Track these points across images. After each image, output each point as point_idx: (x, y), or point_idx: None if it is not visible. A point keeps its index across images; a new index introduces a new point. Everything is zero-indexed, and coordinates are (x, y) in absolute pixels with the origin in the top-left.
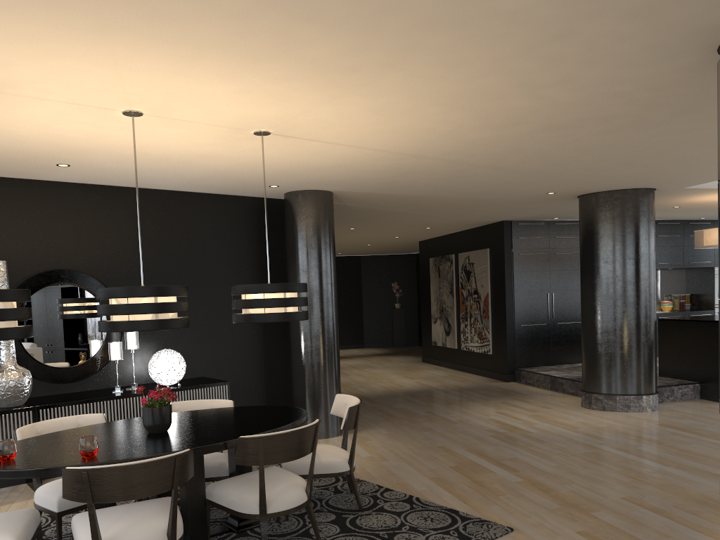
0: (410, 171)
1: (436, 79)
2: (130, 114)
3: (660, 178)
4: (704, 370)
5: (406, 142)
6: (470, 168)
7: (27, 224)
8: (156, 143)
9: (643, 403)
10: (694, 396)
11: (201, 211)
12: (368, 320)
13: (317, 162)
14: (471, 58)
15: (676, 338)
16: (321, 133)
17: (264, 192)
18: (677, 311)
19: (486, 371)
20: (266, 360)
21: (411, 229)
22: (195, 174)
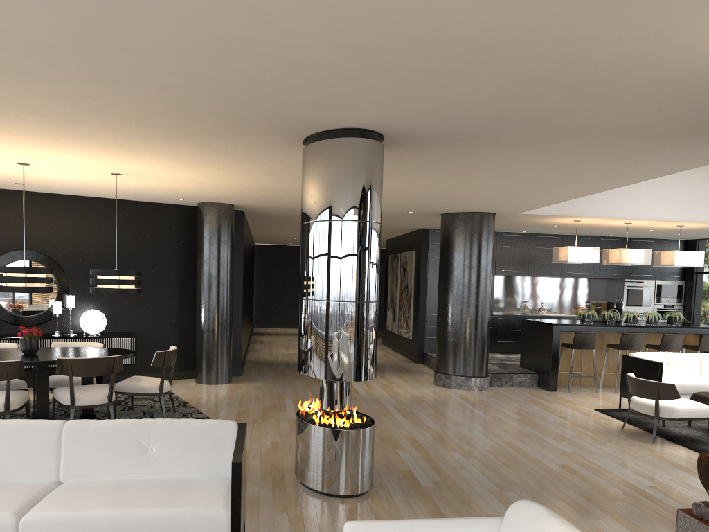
0: (263, 195)
1: (172, 155)
2: (23, 164)
3: (476, 206)
4: (541, 363)
5: (222, 180)
6: None
7: (5, 219)
8: (60, 176)
9: (471, 383)
10: (531, 384)
11: (134, 214)
12: None
13: (183, 188)
14: (173, 149)
15: (529, 336)
16: (155, 175)
17: (180, 202)
18: None
19: (408, 353)
20: (181, 324)
21: None
22: (113, 191)
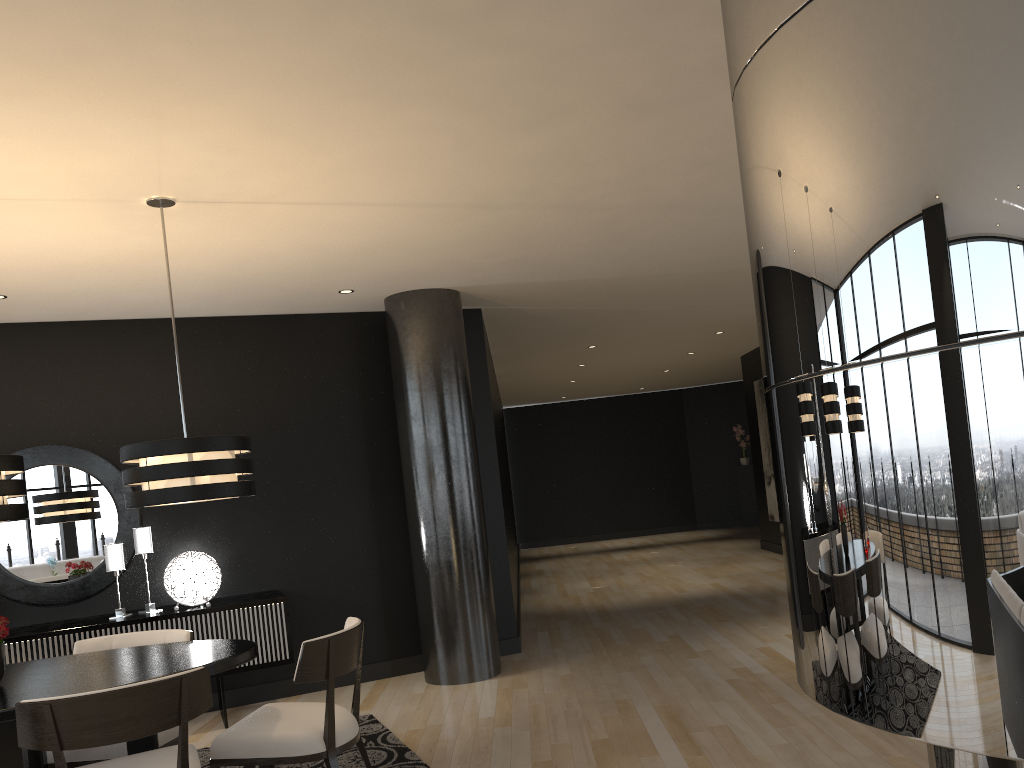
0: (522, 236)
1: (252, 42)
2: None
3: None
4: None
5: (420, 182)
6: (617, 215)
7: None
8: (50, 244)
9: None
10: None
11: (260, 343)
12: (701, 487)
13: (338, 240)
14: None
15: None
16: (254, 188)
17: (349, 303)
18: None
19: None
20: (382, 560)
21: (694, 338)
22: (198, 287)
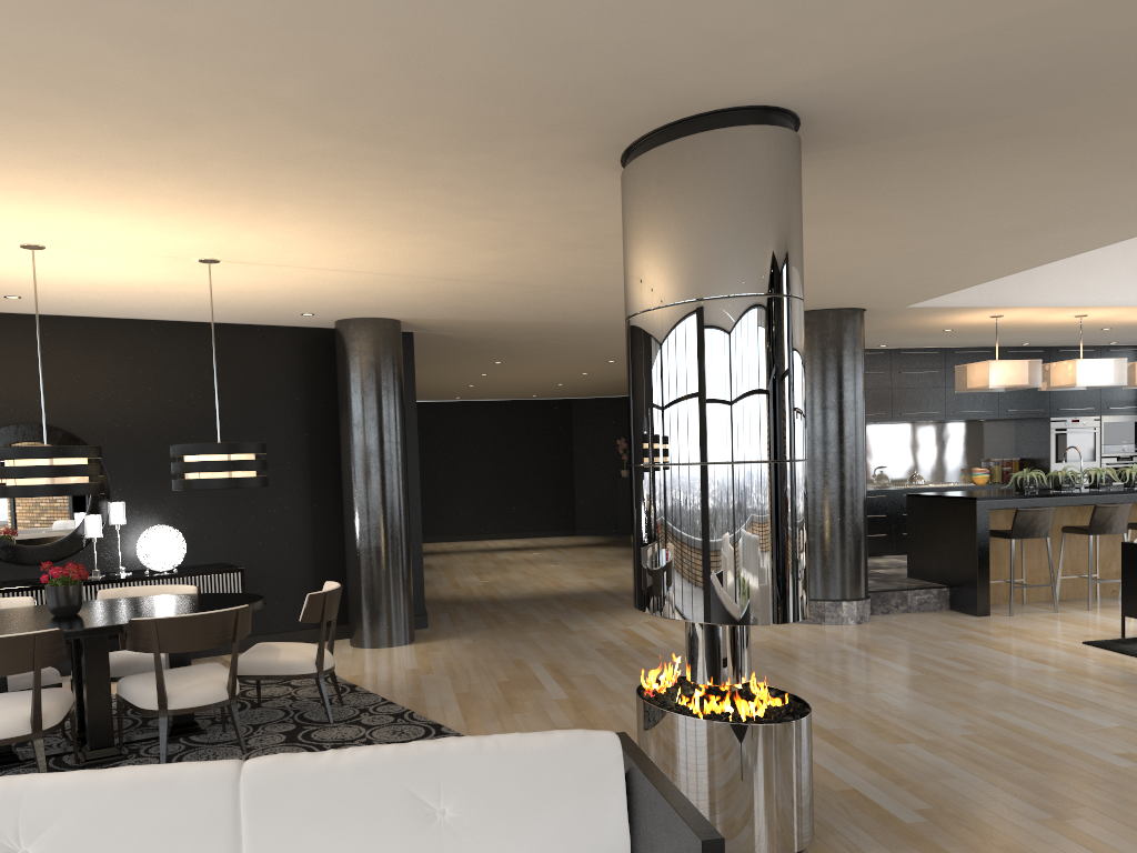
0: (466, 295)
1: (338, 206)
2: (31, 248)
3: (842, 296)
4: (954, 568)
5: (406, 265)
6: (542, 290)
7: None
8: (97, 273)
9: (843, 612)
10: (939, 606)
11: (222, 348)
12: (583, 495)
13: (324, 287)
14: (348, 189)
15: (925, 522)
16: (284, 259)
17: (304, 321)
18: (989, 484)
19: None
20: (316, 543)
21: (589, 363)
22: (188, 303)
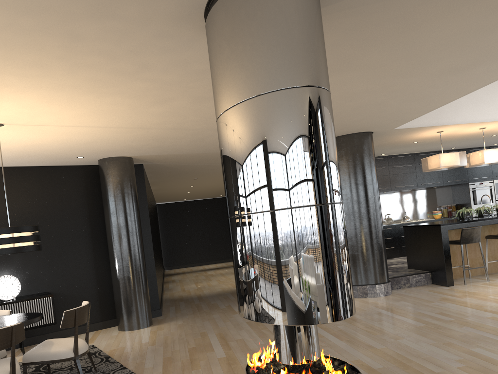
0: (159, 138)
1: (45, 76)
2: None
3: (360, 124)
4: (432, 262)
5: (114, 119)
6: (198, 132)
7: None
8: None
9: (377, 290)
10: (426, 282)
11: (38, 179)
12: None
13: (77, 139)
14: (41, 60)
15: (414, 239)
16: (41, 120)
17: (81, 161)
18: (442, 218)
19: None
20: (98, 277)
21: None
22: (10, 155)
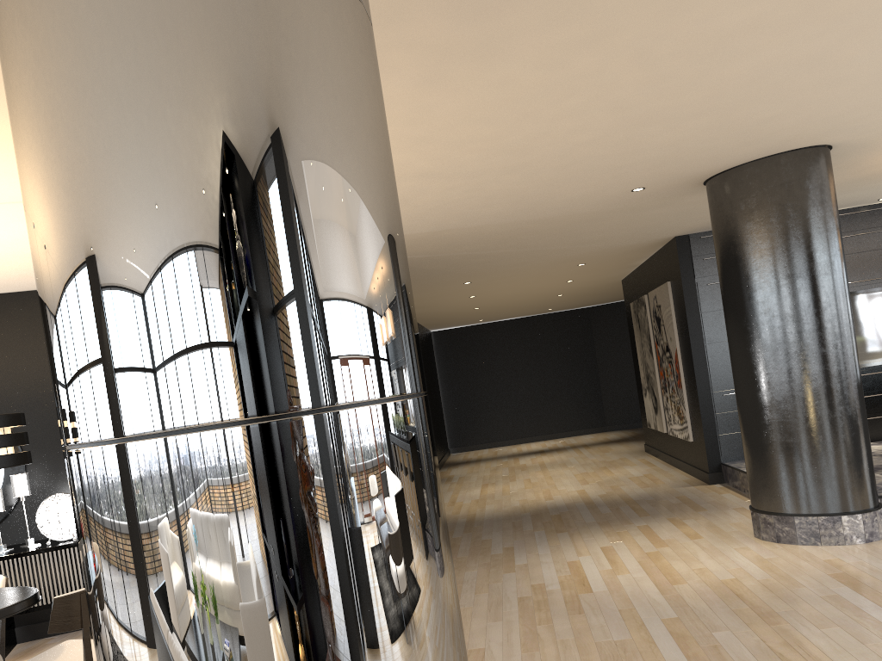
0: None
1: None
2: None
3: (785, 127)
4: None
5: None
6: None
7: None
8: None
9: (844, 529)
10: None
11: None
12: (609, 394)
13: None
14: None
15: None
16: (5, 192)
17: None
18: None
19: (692, 467)
20: None
21: (561, 270)
22: None
